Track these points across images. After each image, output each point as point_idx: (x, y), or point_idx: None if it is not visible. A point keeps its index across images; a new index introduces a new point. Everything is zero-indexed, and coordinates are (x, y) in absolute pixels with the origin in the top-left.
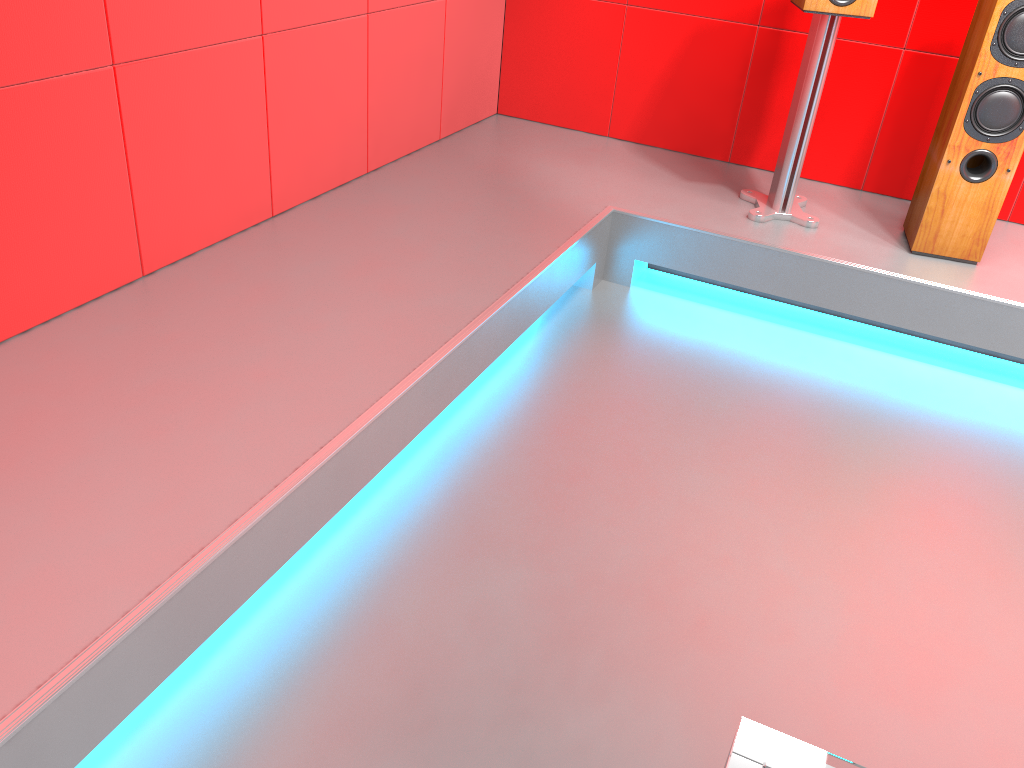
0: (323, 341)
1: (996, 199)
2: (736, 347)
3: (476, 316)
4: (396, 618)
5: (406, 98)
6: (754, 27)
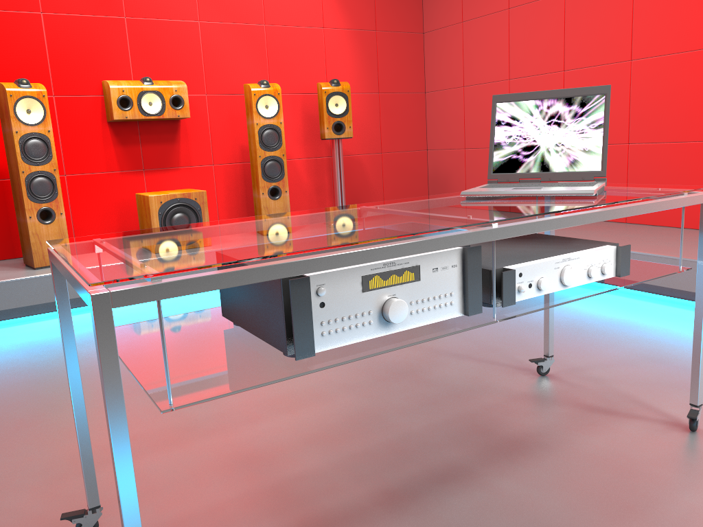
0: None
1: (63, 228)
2: None
3: None
4: None
5: None
6: None
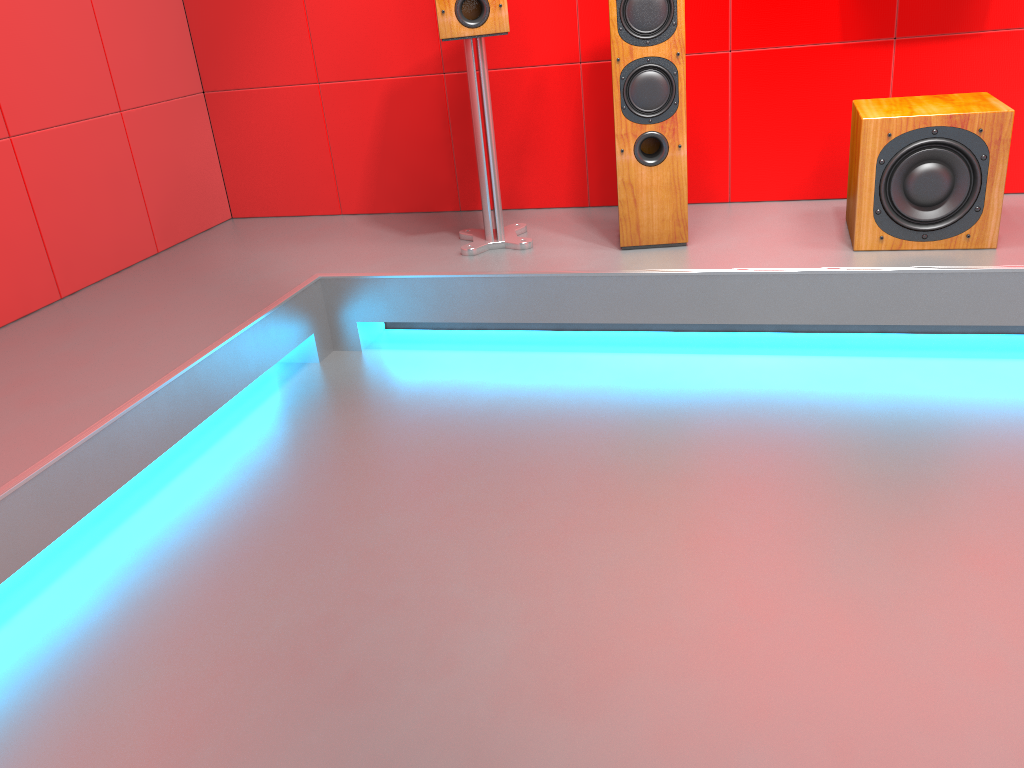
0: None
1: (679, 177)
2: (462, 382)
3: (118, 407)
4: None
5: (95, 216)
6: (440, 75)
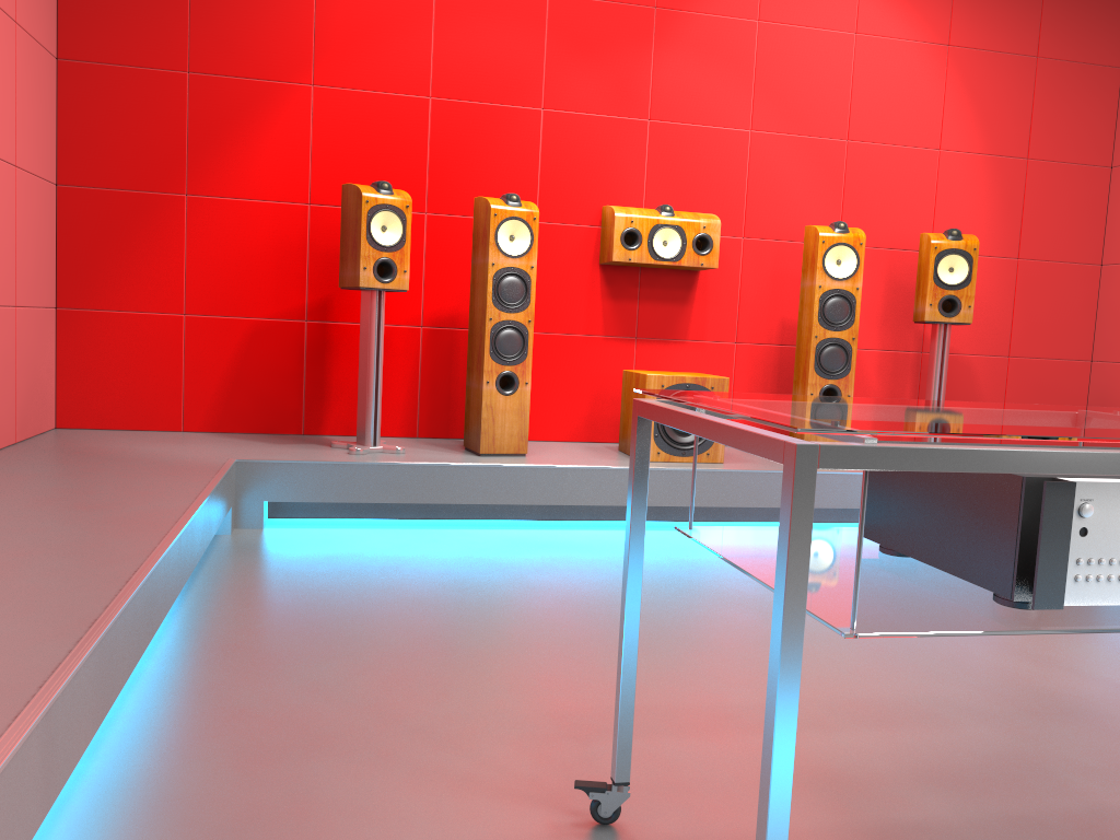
0: (58, 534)
1: (525, 405)
2: (381, 542)
3: (186, 509)
4: (243, 706)
5: None
6: (303, 322)
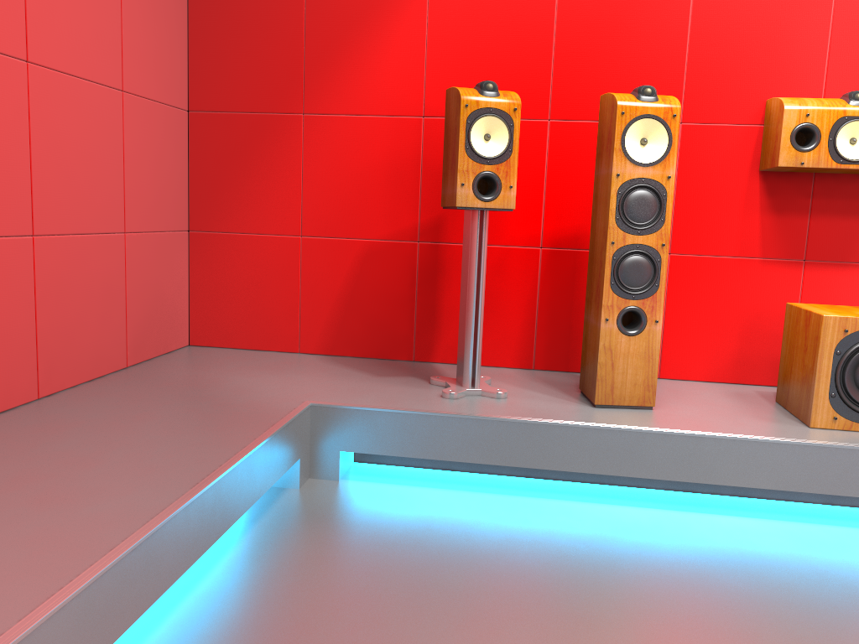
0: None
1: (653, 347)
2: (458, 520)
3: (156, 515)
4: None
5: (84, 323)
6: (415, 243)
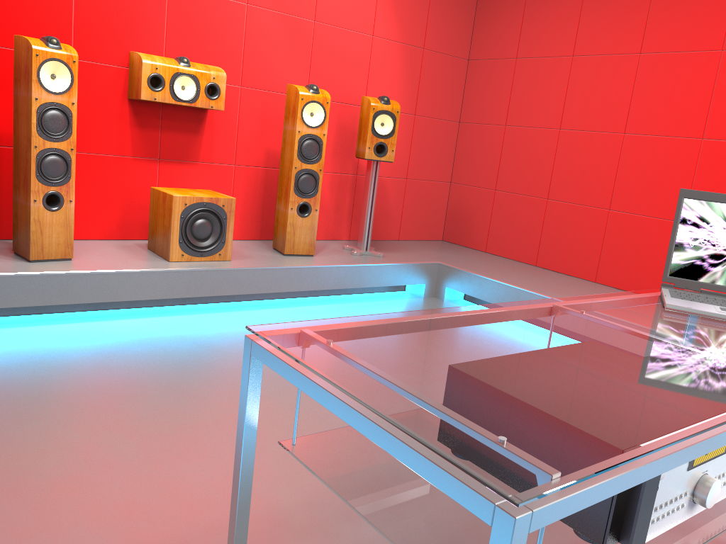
0: None
1: (70, 218)
2: None
3: None
4: None
5: None
6: None
